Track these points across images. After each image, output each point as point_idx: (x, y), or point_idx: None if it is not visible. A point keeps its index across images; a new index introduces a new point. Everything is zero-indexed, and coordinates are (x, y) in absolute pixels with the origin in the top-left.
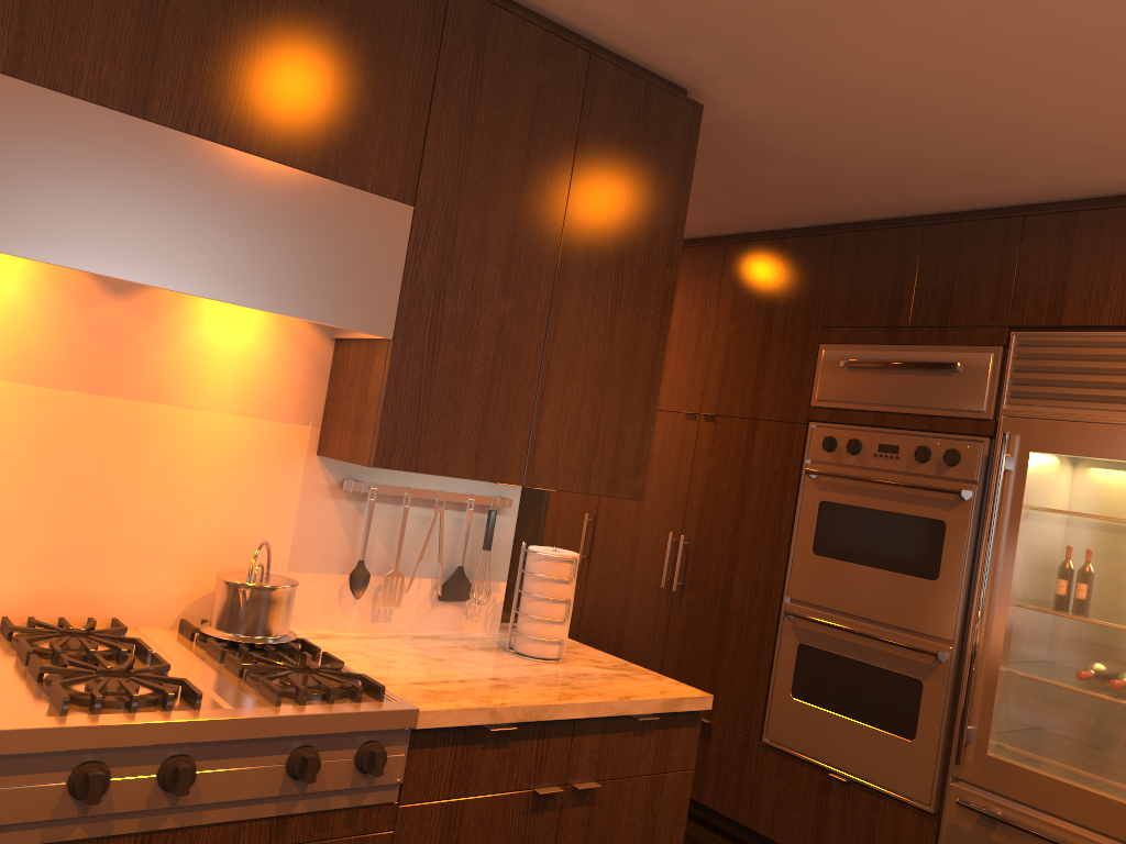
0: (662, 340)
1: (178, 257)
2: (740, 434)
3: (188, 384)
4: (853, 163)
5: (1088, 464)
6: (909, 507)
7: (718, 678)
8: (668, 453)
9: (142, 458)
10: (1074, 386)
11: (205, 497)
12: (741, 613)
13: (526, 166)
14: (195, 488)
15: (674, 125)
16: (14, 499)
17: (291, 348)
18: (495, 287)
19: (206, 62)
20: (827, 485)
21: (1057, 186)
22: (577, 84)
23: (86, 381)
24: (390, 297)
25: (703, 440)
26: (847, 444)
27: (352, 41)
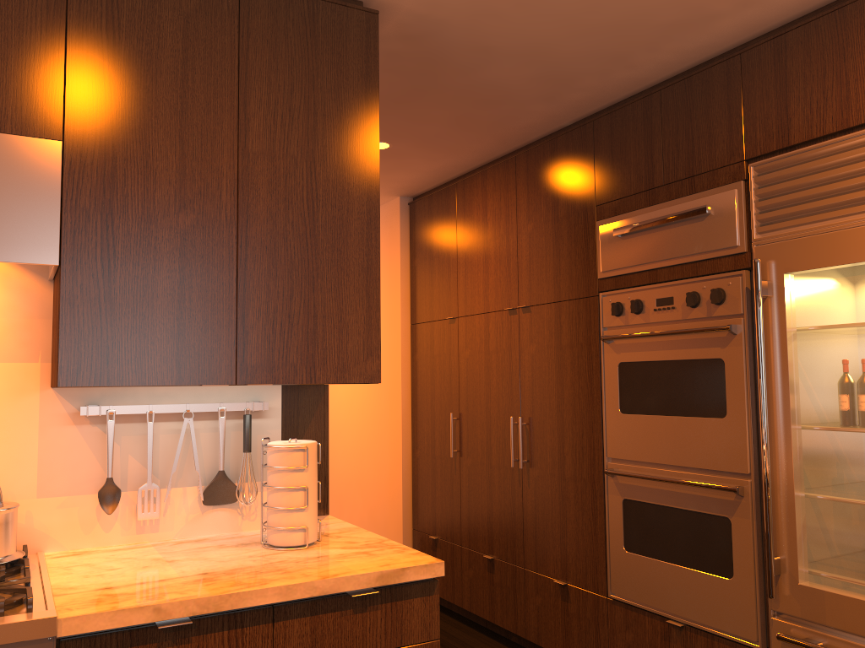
0: (373, 230)
1: None
2: (550, 318)
3: None
4: (559, 41)
5: (840, 273)
6: (691, 352)
7: (566, 542)
8: (500, 347)
9: None
10: (814, 200)
11: None
12: (575, 479)
13: (185, 89)
14: None
15: (348, 33)
16: None
17: (8, 295)
18: (170, 203)
19: None
20: (622, 347)
21: (756, 13)
22: (230, 8)
23: None
24: (50, 226)
25: (524, 330)
26: (630, 306)
27: None
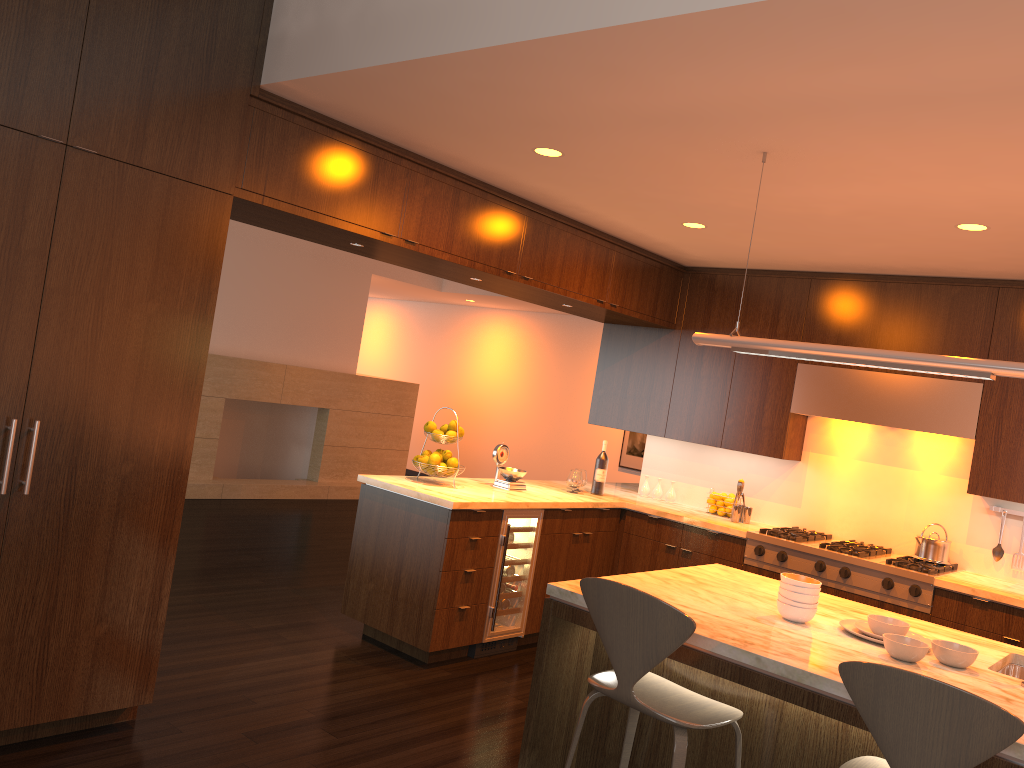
0: None
1: (883, 414)
2: None
3: (919, 461)
4: None
5: None
6: None
7: None
8: None
9: (901, 489)
10: None
11: (926, 506)
12: None
13: None
14: (922, 503)
15: None
16: (858, 500)
17: (964, 447)
18: None
19: (892, 347)
20: None
21: None
22: None
23: (881, 460)
24: (972, 421)
25: None
26: None
27: (950, 324)
